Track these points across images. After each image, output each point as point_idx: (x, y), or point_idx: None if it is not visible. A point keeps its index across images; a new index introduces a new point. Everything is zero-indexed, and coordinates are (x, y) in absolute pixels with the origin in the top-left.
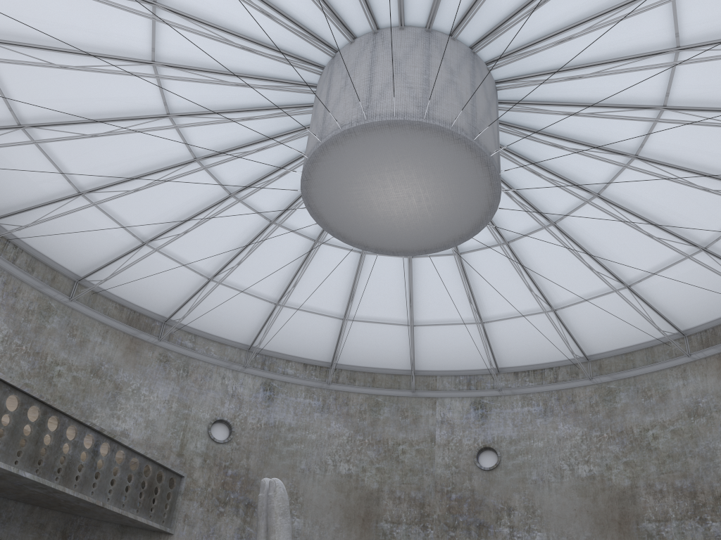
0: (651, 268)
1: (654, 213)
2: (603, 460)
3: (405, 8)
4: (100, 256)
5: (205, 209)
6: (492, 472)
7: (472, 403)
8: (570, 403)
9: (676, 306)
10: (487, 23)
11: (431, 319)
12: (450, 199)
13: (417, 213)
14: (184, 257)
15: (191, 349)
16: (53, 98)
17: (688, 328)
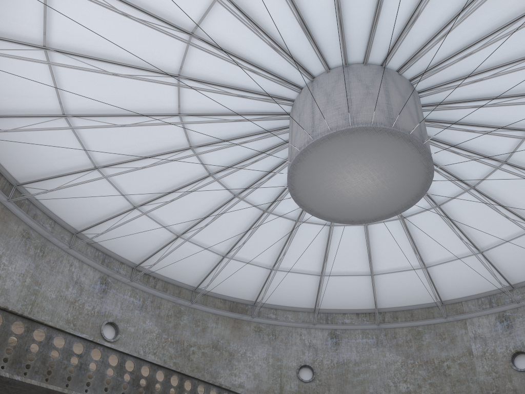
0: None
1: None
2: None
3: (326, 58)
4: (202, 271)
5: (252, 225)
6: None
7: (496, 317)
8: None
9: None
10: (386, 45)
11: (439, 259)
12: (395, 172)
13: (376, 188)
14: (251, 259)
15: (274, 319)
16: (146, 186)
17: None
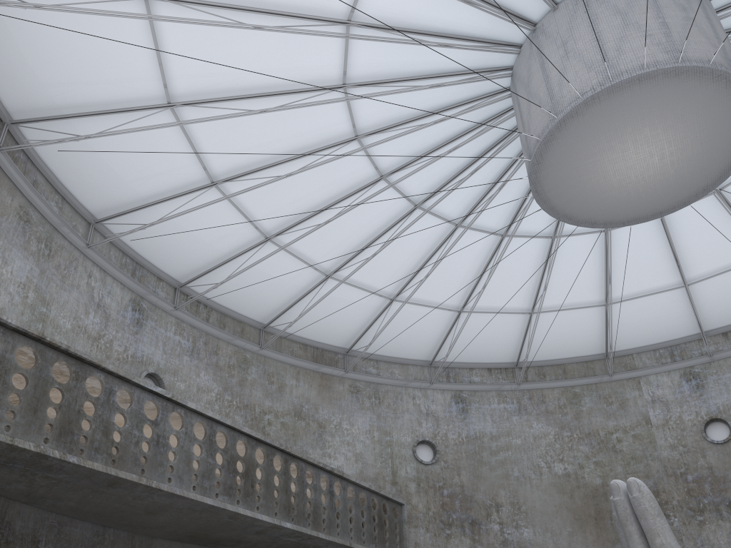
0: None
1: None
2: None
3: None
4: (283, 299)
5: (390, 227)
6: (728, 445)
7: (681, 375)
8: None
9: None
10: None
11: (627, 293)
12: (698, 148)
13: (658, 172)
14: (366, 282)
15: (376, 375)
16: (244, 148)
17: None
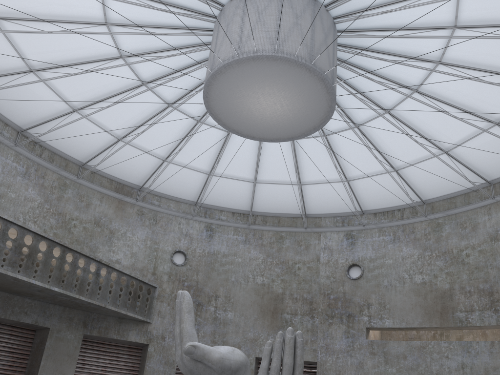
0: (461, 139)
1: (458, 100)
2: (431, 271)
3: None
4: (93, 149)
5: (154, 116)
6: (357, 281)
7: (345, 235)
8: (411, 233)
9: (483, 164)
10: None
11: (313, 180)
12: (302, 104)
13: (282, 114)
14: (146, 147)
15: (157, 206)
16: (48, 51)
17: (493, 179)
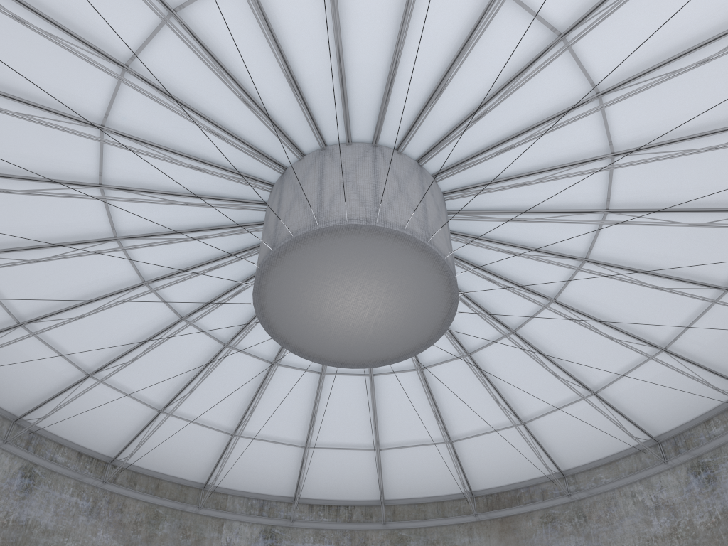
0: (475, 430)
1: (501, 383)
2: None
3: (408, 138)
4: None
5: (73, 243)
6: None
7: (262, 531)
8: (362, 545)
9: (478, 468)
10: (465, 180)
11: (256, 432)
12: (400, 322)
13: (361, 325)
14: (1, 288)
15: None
16: None
17: (476, 490)
